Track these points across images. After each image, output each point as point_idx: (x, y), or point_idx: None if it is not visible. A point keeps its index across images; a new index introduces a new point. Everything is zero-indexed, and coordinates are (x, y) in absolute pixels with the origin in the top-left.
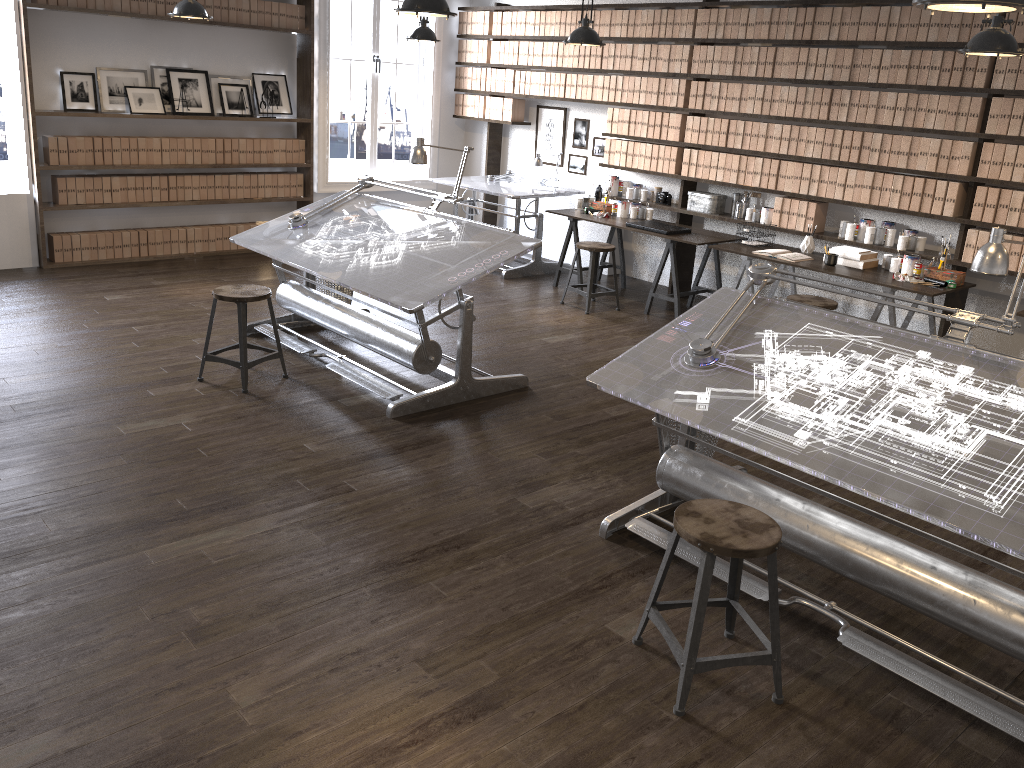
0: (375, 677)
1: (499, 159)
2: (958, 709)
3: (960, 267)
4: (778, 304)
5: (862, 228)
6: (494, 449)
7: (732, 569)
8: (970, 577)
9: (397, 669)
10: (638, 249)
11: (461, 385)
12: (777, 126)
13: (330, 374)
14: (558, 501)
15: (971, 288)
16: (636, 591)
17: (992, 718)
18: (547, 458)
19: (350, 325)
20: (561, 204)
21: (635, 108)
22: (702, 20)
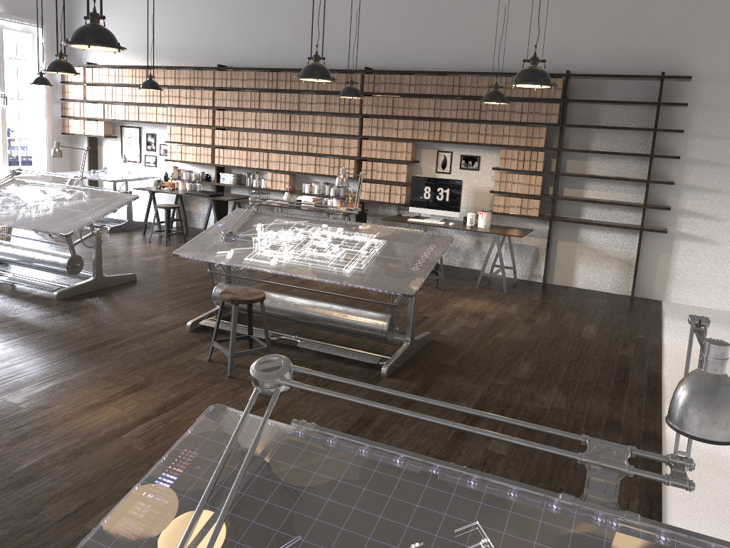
0: (83, 386)
1: (97, 160)
2: (345, 360)
3: (361, 202)
4: (263, 213)
5: (313, 186)
6: (123, 306)
7: (248, 320)
8: (344, 307)
9: (94, 383)
10: (194, 210)
11: (97, 280)
12: (265, 134)
13: (8, 285)
14: (163, 321)
15: (368, 213)
16: (207, 346)
17: (354, 357)
18: (154, 307)
19: (20, 254)
20: (142, 186)
21: (184, 126)
22: (218, 77)
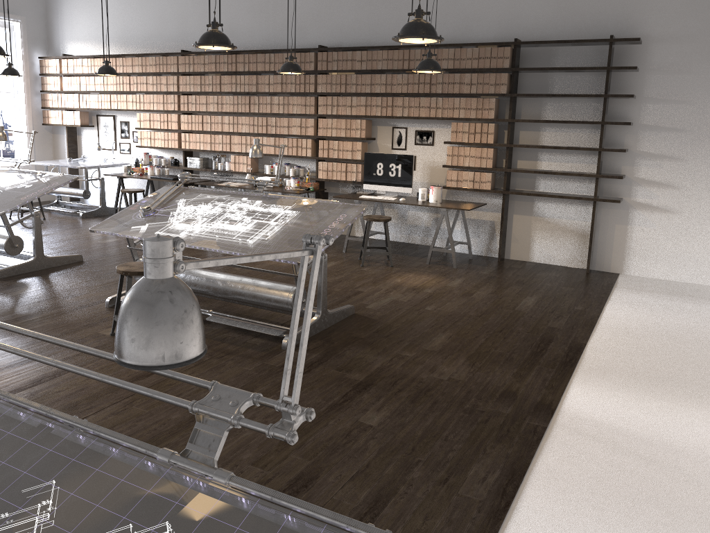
0: None
1: (77, 149)
2: (252, 334)
3: (320, 182)
4: (190, 188)
5: (274, 167)
6: (55, 285)
7: None
8: (254, 280)
9: None
10: None
11: (38, 260)
12: (226, 117)
13: None
14: (87, 298)
15: (330, 193)
16: None
17: (259, 330)
18: (86, 285)
19: None
20: (118, 173)
21: (154, 113)
22: (181, 62)
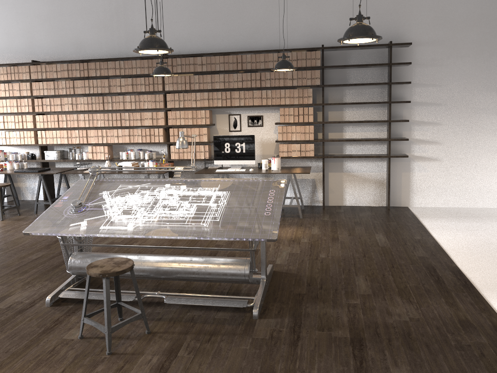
0: None
1: None
2: (212, 308)
3: (171, 161)
4: (105, 181)
5: (129, 153)
6: None
7: (116, 288)
8: (204, 258)
9: None
10: (22, 185)
11: None
12: (82, 115)
13: None
14: (18, 300)
15: None
16: (73, 320)
17: (223, 304)
18: (5, 285)
19: None
20: None
21: (5, 115)
22: (33, 70)
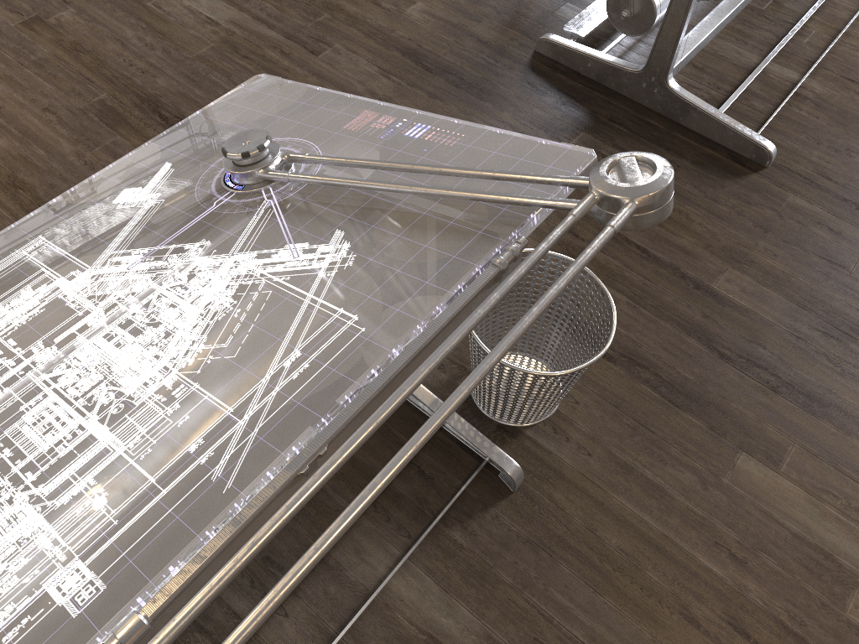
0: None
1: None
2: None
3: None
4: (473, 251)
5: None
6: None
7: None
8: None
9: None
10: None
11: (645, 80)
12: None
13: None
14: None
15: None
16: None
17: None
18: None
19: None
20: None
21: None
22: None
